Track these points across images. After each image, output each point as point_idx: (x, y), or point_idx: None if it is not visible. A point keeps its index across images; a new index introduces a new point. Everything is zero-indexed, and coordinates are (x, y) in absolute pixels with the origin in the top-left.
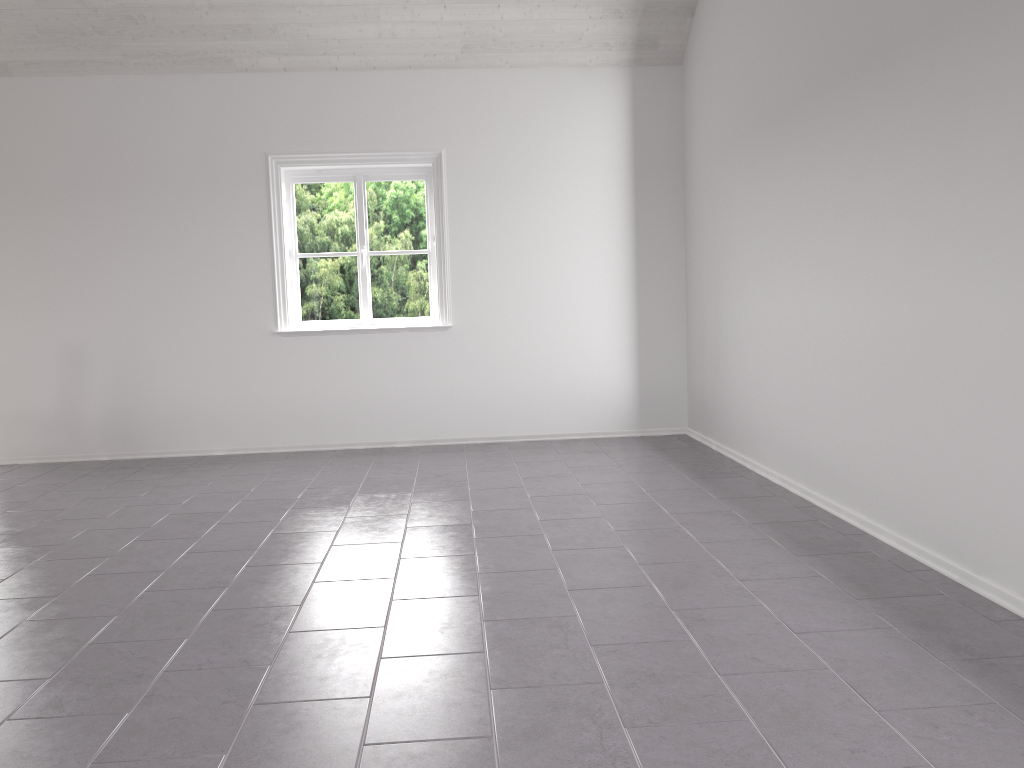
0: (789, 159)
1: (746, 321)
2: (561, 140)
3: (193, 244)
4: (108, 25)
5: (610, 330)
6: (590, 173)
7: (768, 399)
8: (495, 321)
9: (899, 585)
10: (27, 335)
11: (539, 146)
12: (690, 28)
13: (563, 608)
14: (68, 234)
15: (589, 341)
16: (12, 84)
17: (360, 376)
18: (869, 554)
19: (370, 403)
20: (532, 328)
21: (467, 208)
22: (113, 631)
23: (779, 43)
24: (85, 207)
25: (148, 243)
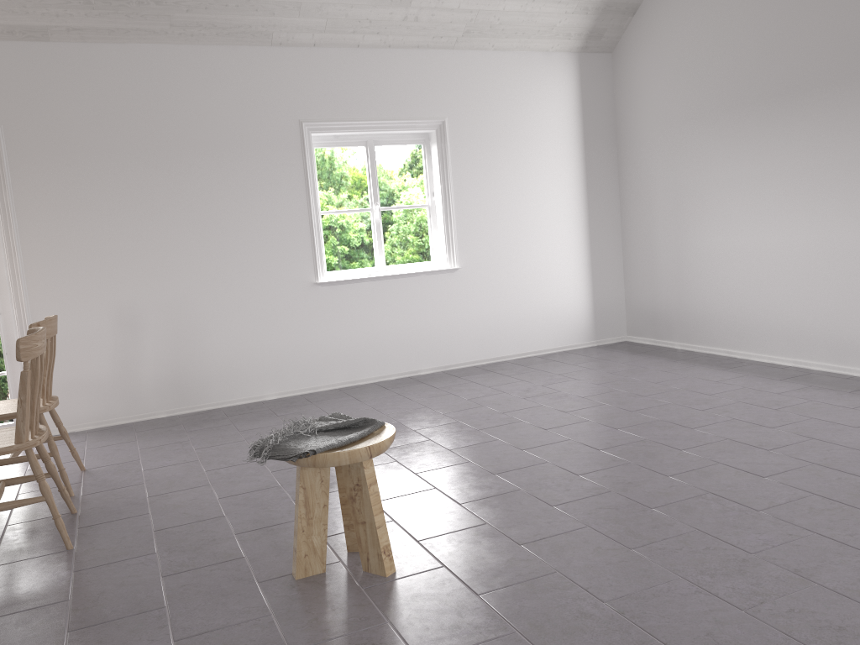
0: (802, 127)
1: (731, 248)
2: (532, 111)
3: (238, 205)
4: None
5: (572, 263)
6: (553, 138)
7: (769, 305)
8: (491, 261)
9: None
10: (77, 302)
11: (517, 116)
12: (628, 24)
13: None
14: (115, 200)
15: (558, 273)
16: (48, 49)
17: (388, 316)
18: None
19: (398, 339)
20: (518, 265)
21: (466, 168)
22: (622, 537)
23: (785, 41)
24: (131, 173)
25: (195, 206)
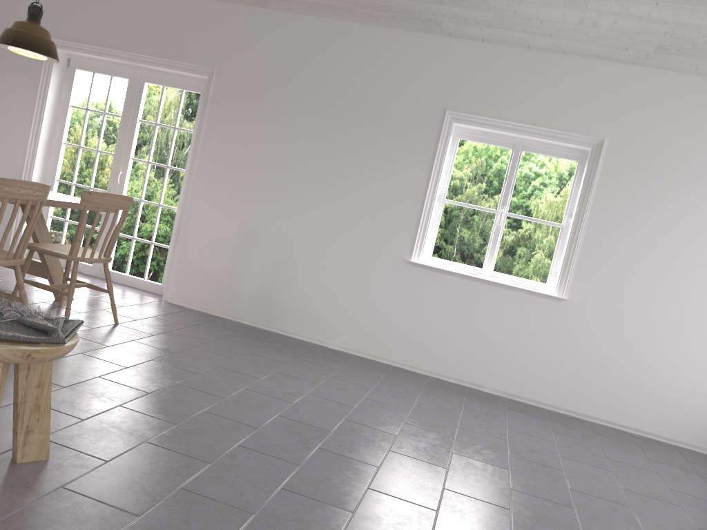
0: None
1: None
2: None
3: (363, 170)
4: None
5: None
6: None
7: None
8: (610, 306)
9: None
10: (220, 210)
11: (705, 154)
12: None
13: None
14: (271, 139)
15: (701, 352)
16: (265, 14)
17: (469, 319)
18: None
19: (471, 345)
20: (645, 323)
21: (614, 196)
22: None
23: None
24: (290, 121)
25: (328, 161)
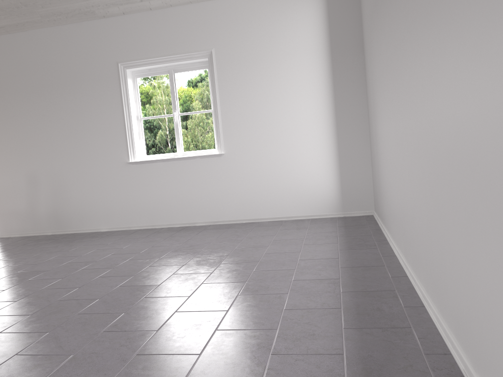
0: (386, 16)
1: (383, 139)
2: (283, 35)
3: (84, 116)
4: (27, 0)
5: (320, 151)
6: (302, 53)
7: (391, 193)
8: (249, 149)
9: (402, 372)
10: (10, 170)
11: (269, 40)
12: None
13: (107, 375)
14: (25, 116)
15: (307, 158)
16: None
17: (174, 185)
18: (406, 330)
19: (181, 200)
20: (271, 152)
21: (229, 82)
22: None
23: None
24: (32, 101)
25: (62, 117)
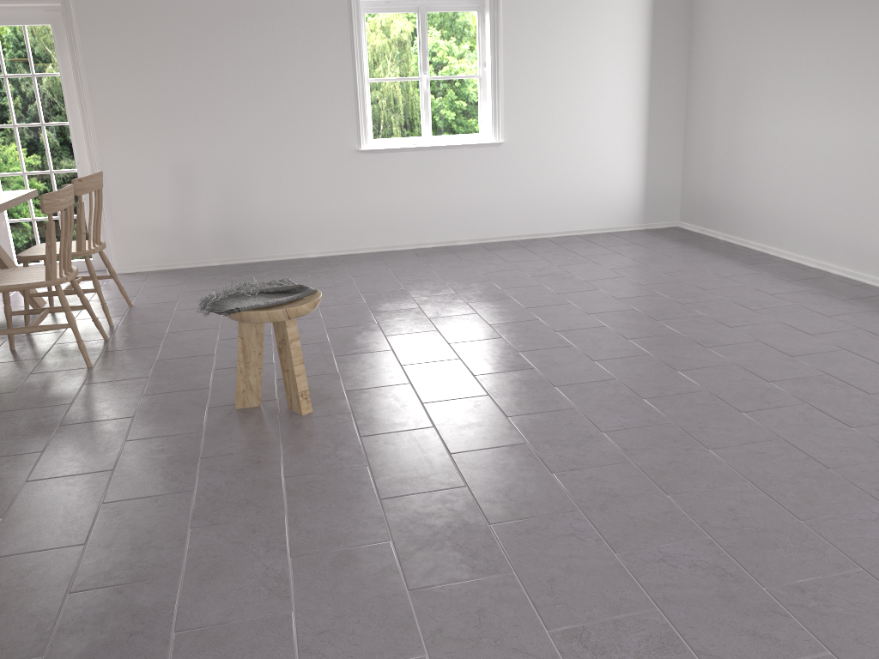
0: (859, 11)
1: (778, 140)
2: None
3: (286, 71)
4: None
5: (626, 143)
6: (618, 7)
7: (804, 202)
8: (538, 137)
9: None
10: (140, 157)
11: None
12: None
13: (809, 369)
14: (172, 62)
15: (610, 153)
16: None
17: (429, 187)
18: None
19: (437, 209)
20: (567, 143)
21: (518, 38)
22: (508, 406)
23: None
24: (186, 36)
25: (245, 70)
